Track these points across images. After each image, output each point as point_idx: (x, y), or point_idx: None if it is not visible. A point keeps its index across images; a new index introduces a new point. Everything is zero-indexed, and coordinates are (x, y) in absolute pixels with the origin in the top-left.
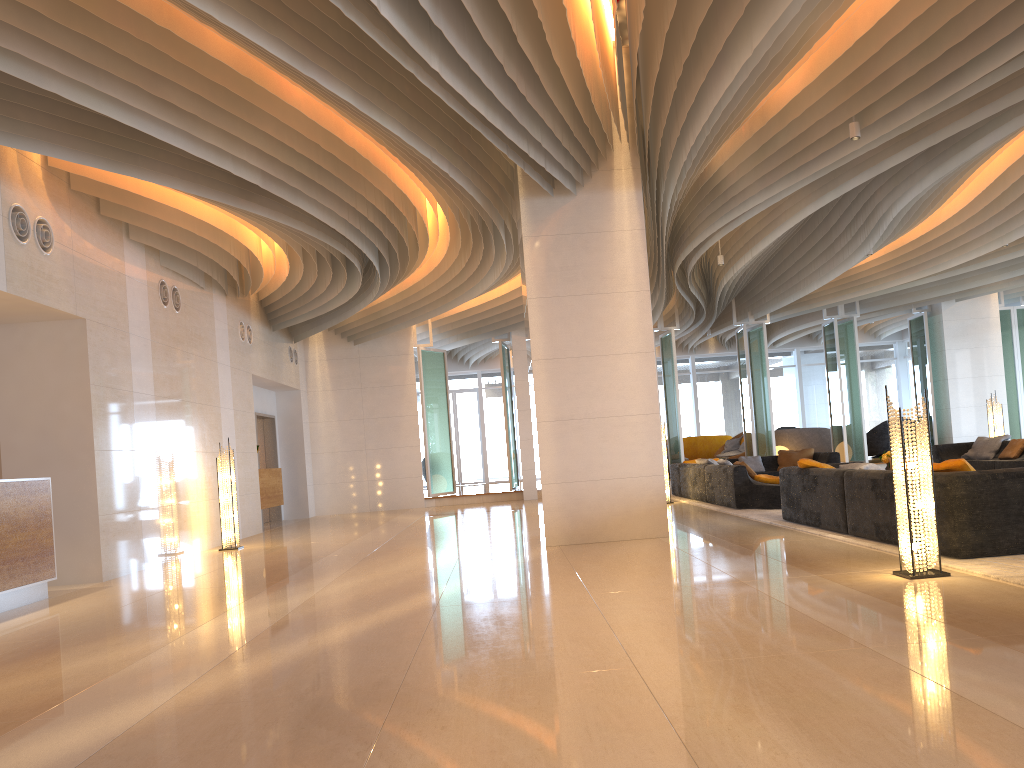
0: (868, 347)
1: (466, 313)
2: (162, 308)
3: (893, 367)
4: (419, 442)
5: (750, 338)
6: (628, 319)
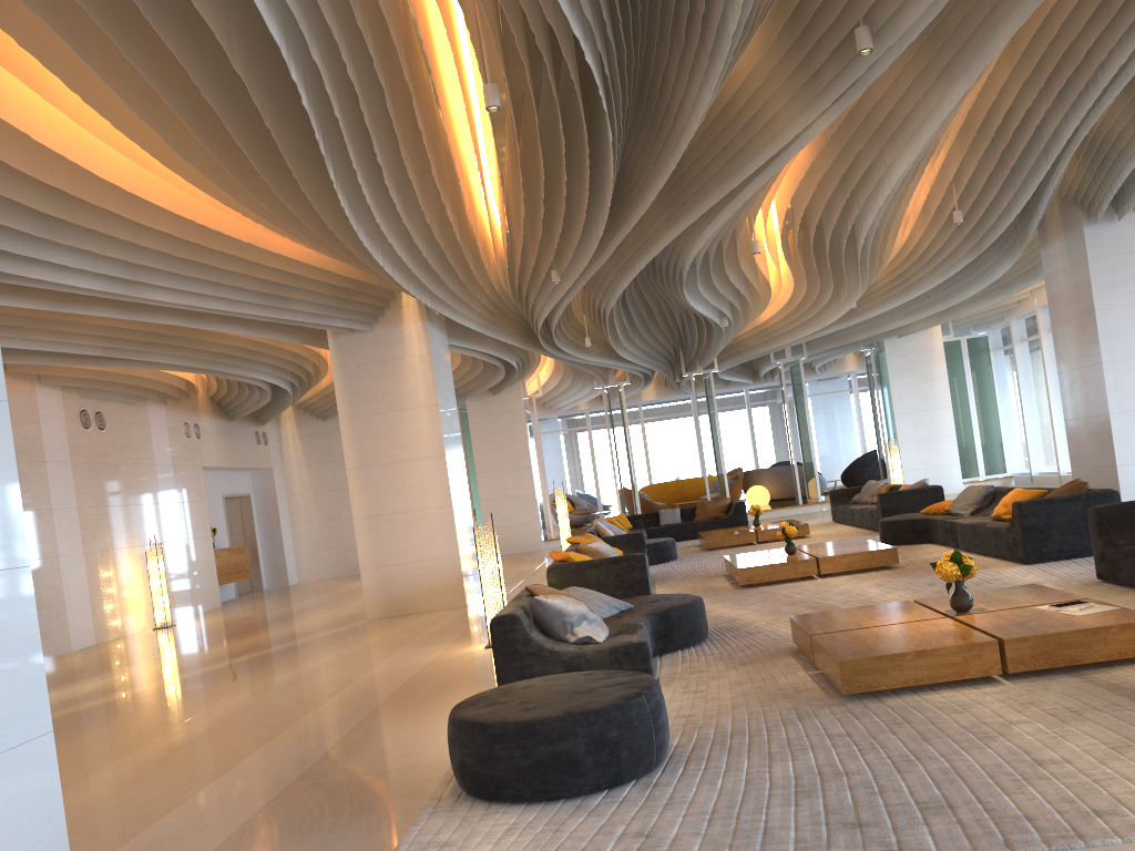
0: None
1: None
2: (84, 432)
3: None
4: None
5: (706, 385)
6: (422, 429)
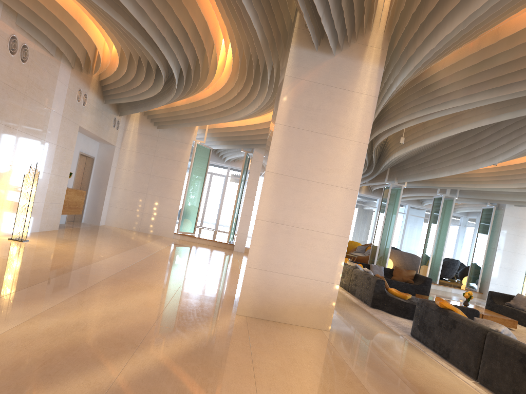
0: None
1: (230, 129)
2: (8, 55)
3: (457, 229)
4: (180, 198)
5: (391, 193)
6: (346, 161)
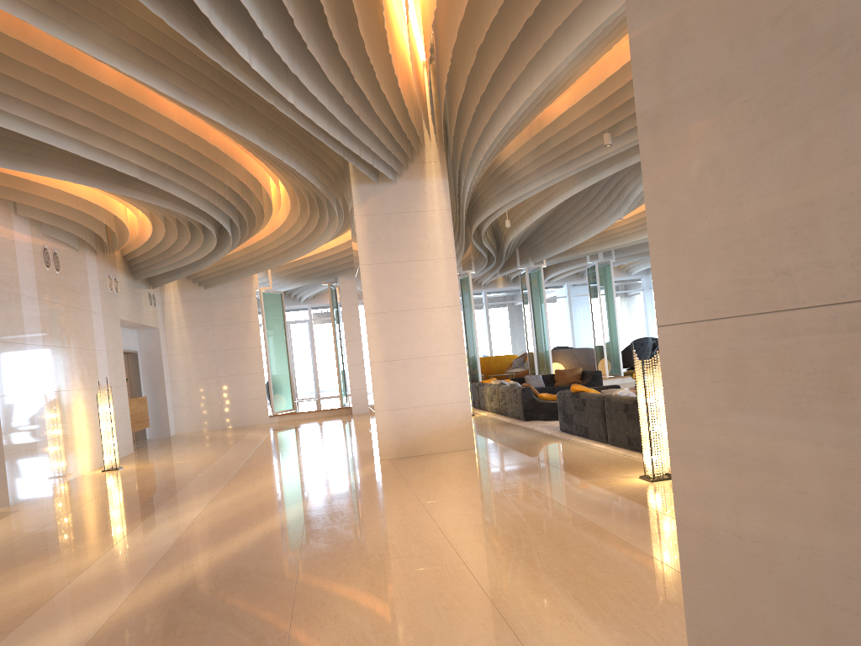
0: (622, 281)
1: (300, 261)
2: (46, 270)
3: (641, 296)
4: (263, 369)
5: (531, 278)
6: (439, 280)
